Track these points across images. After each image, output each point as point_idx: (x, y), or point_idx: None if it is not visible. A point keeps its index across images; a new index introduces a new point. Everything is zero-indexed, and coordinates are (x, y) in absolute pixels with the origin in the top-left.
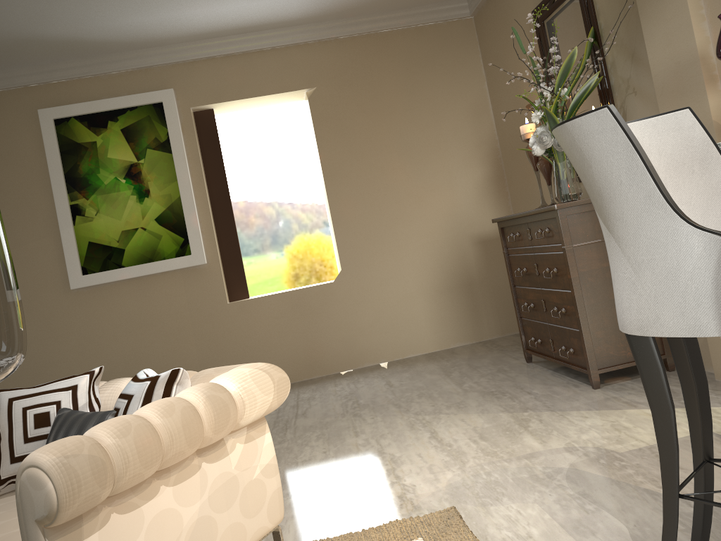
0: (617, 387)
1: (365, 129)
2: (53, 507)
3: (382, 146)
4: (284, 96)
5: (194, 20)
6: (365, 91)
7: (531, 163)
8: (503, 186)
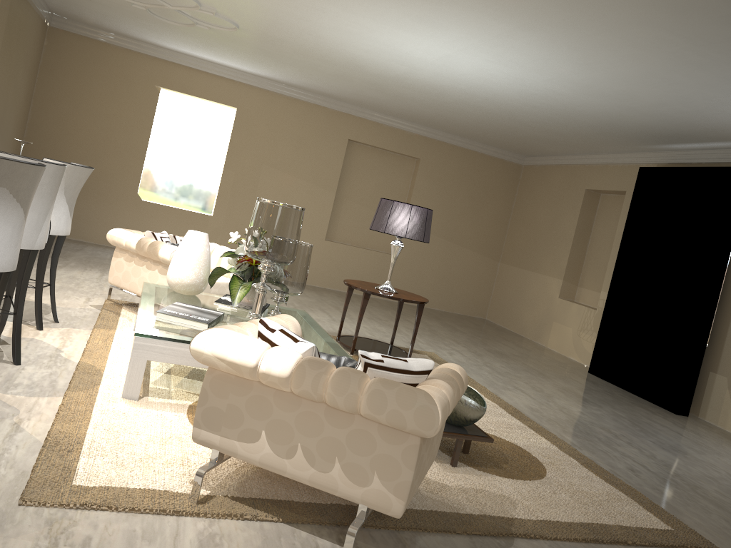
0: None
1: None
2: None
3: None
4: None
5: None
6: None
7: None
8: None
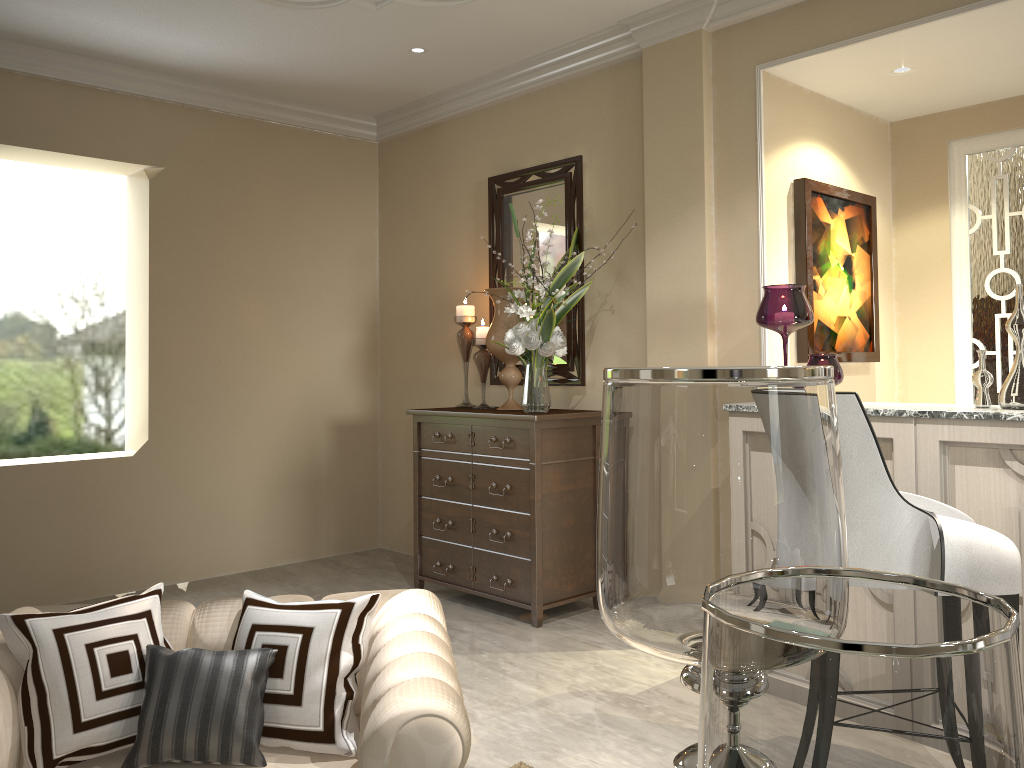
0: (559, 625)
1: (221, 246)
2: (457, 763)
3: (240, 274)
4: (108, 164)
5: (22, 15)
6: (232, 194)
7: (462, 351)
8: (374, 360)
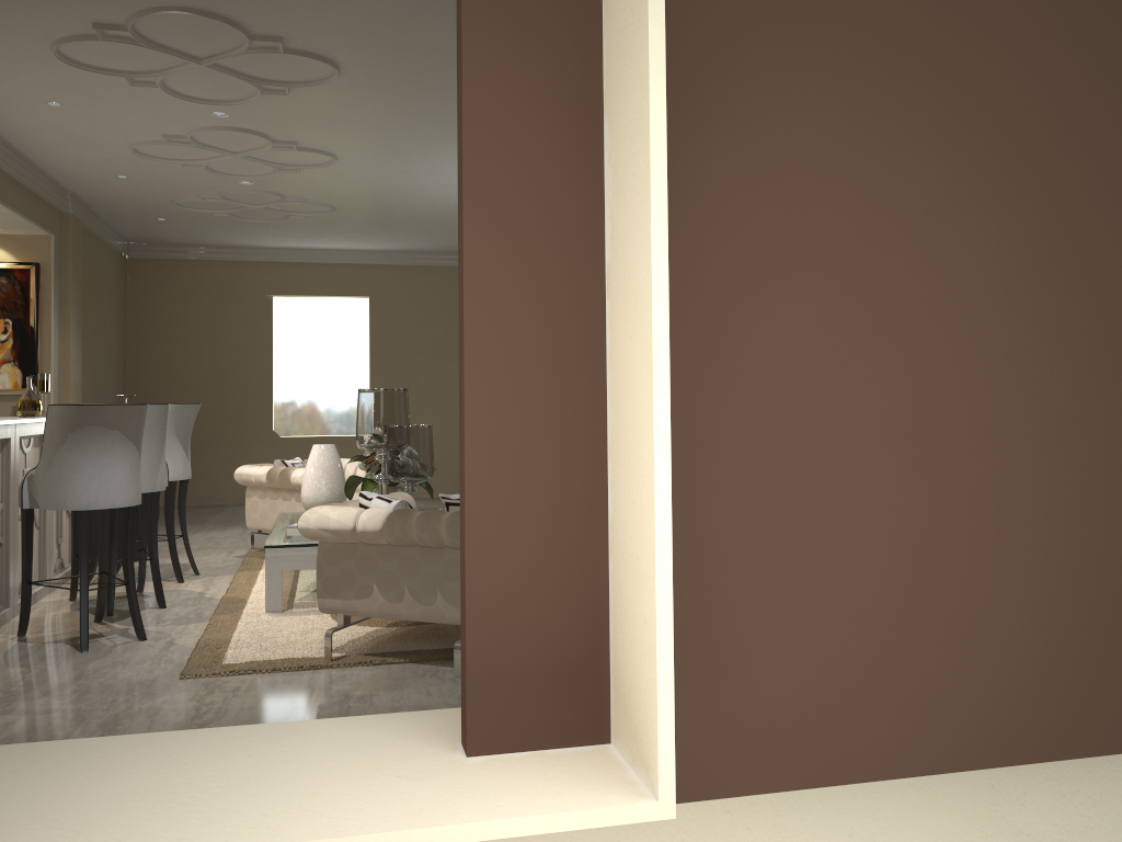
0: None
1: None
2: None
3: None
4: None
5: None
6: None
7: None
8: None
